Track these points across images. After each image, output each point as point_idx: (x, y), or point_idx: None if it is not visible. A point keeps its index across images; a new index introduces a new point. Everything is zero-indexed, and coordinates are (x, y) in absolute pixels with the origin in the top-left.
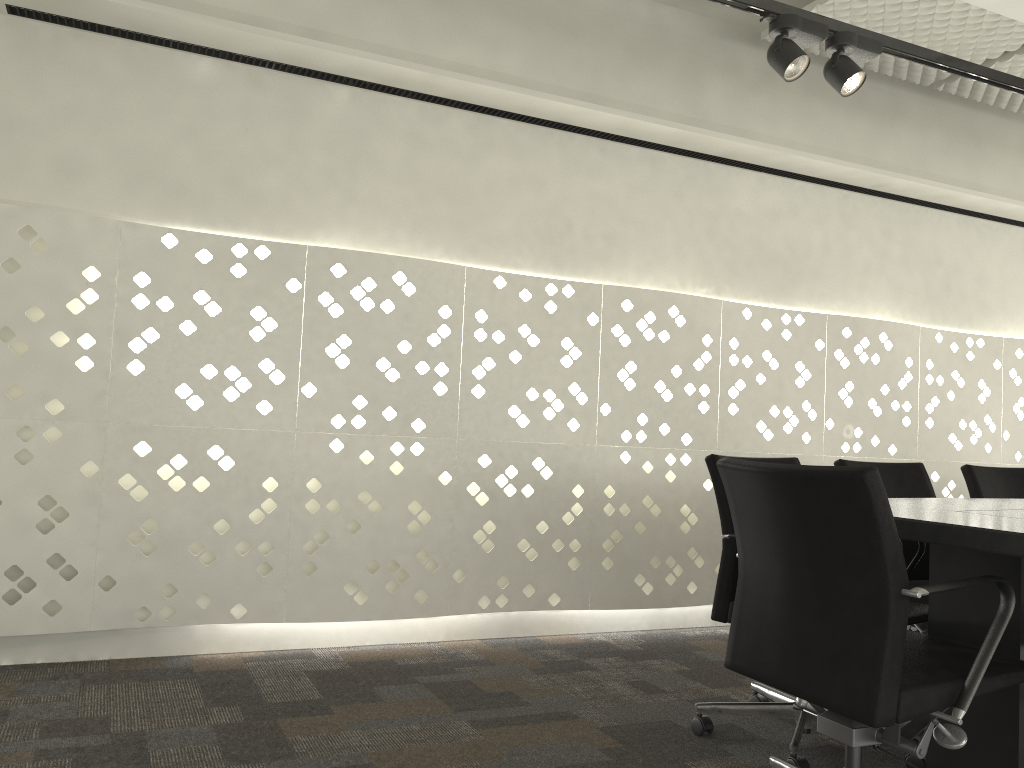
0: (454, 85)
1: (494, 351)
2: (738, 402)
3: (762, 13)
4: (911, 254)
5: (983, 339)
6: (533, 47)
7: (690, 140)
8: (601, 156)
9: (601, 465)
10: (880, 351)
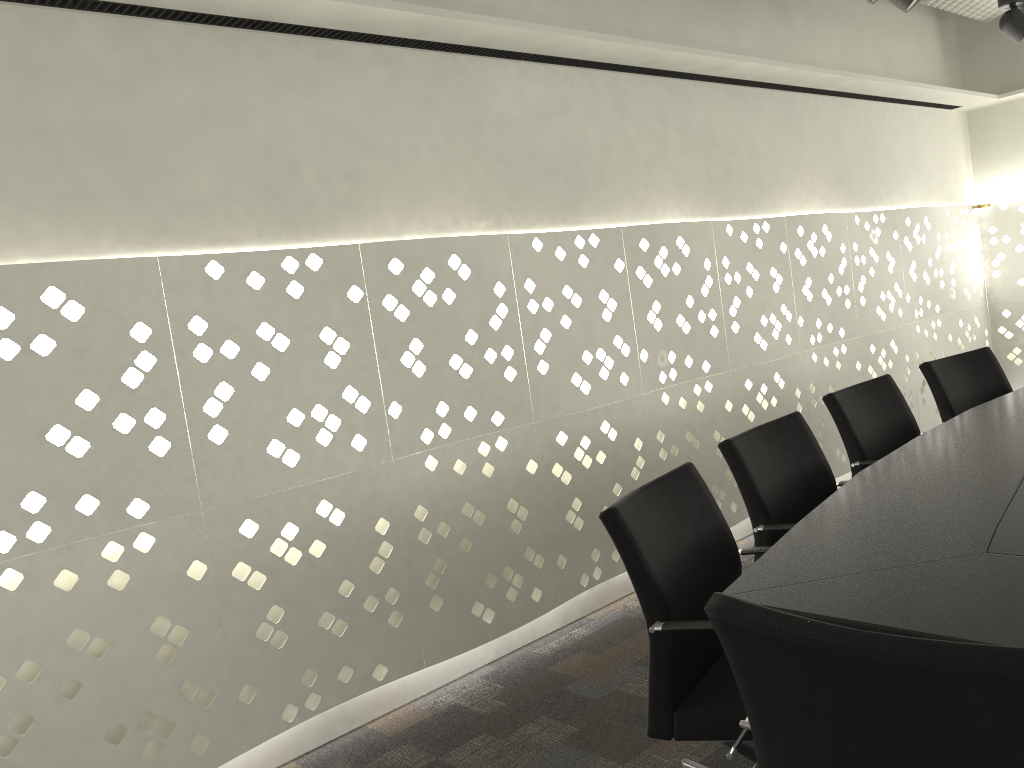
0: None
1: (229, 371)
2: (547, 357)
3: None
4: (689, 138)
5: (768, 222)
6: None
7: (436, 28)
8: (319, 62)
9: (404, 483)
10: (680, 259)
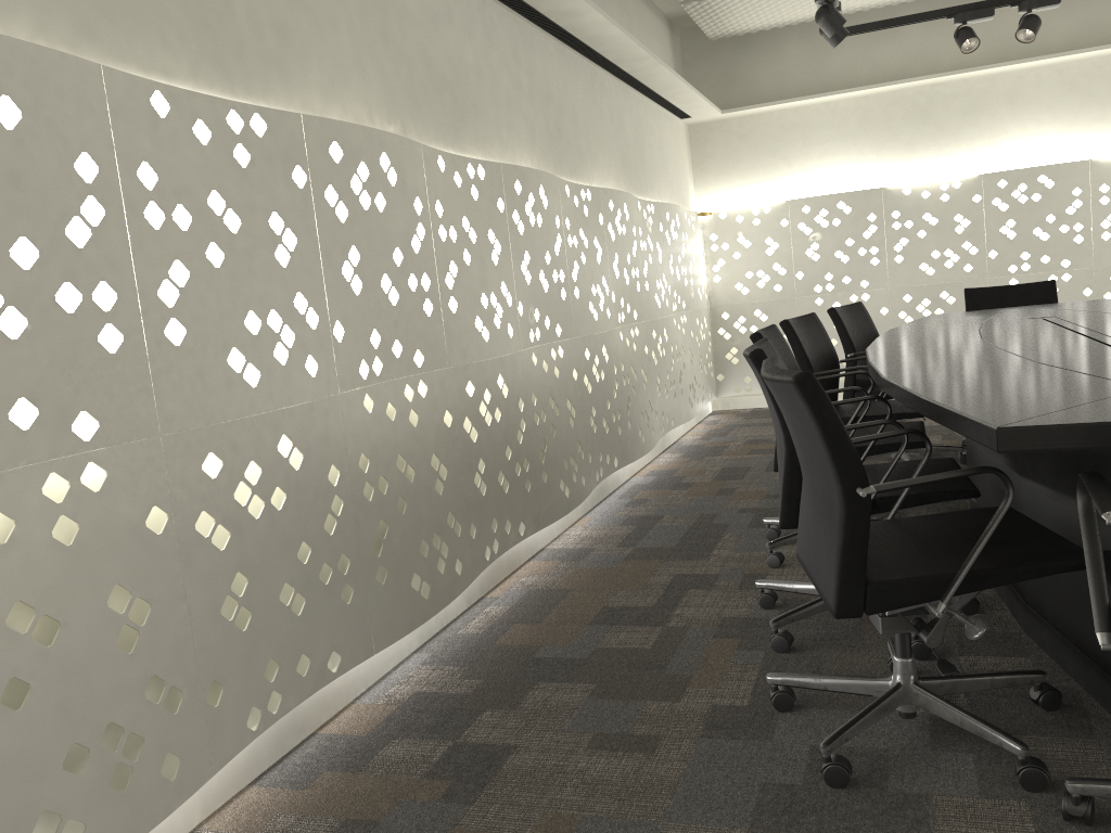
0: None
1: (183, 247)
2: (456, 294)
3: None
4: (534, 86)
5: (590, 191)
6: None
7: None
8: None
9: (350, 424)
10: (542, 210)
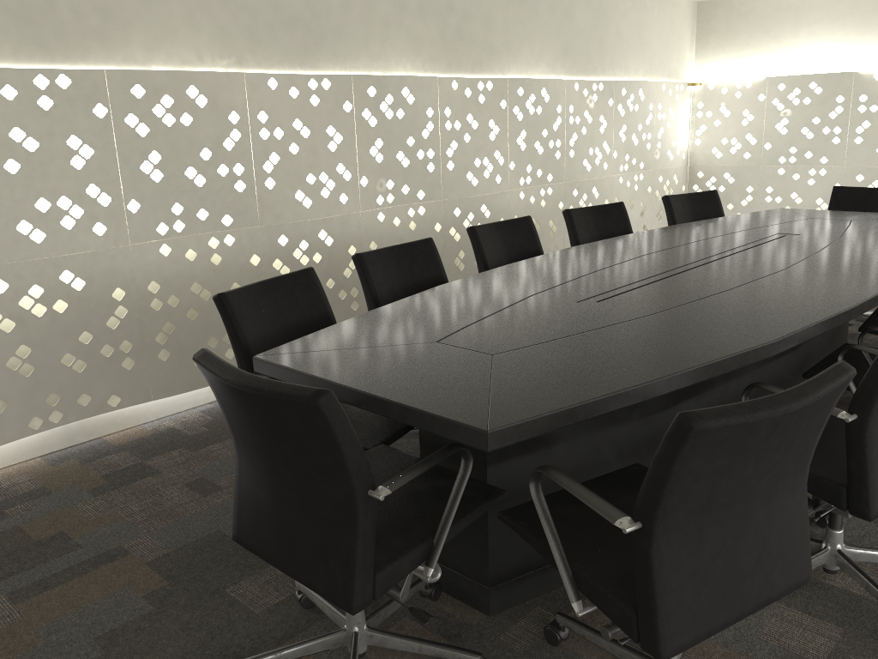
0: None
1: None
2: (275, 176)
3: None
4: (427, 4)
5: (492, 82)
6: None
7: None
8: None
9: (140, 263)
10: (404, 106)
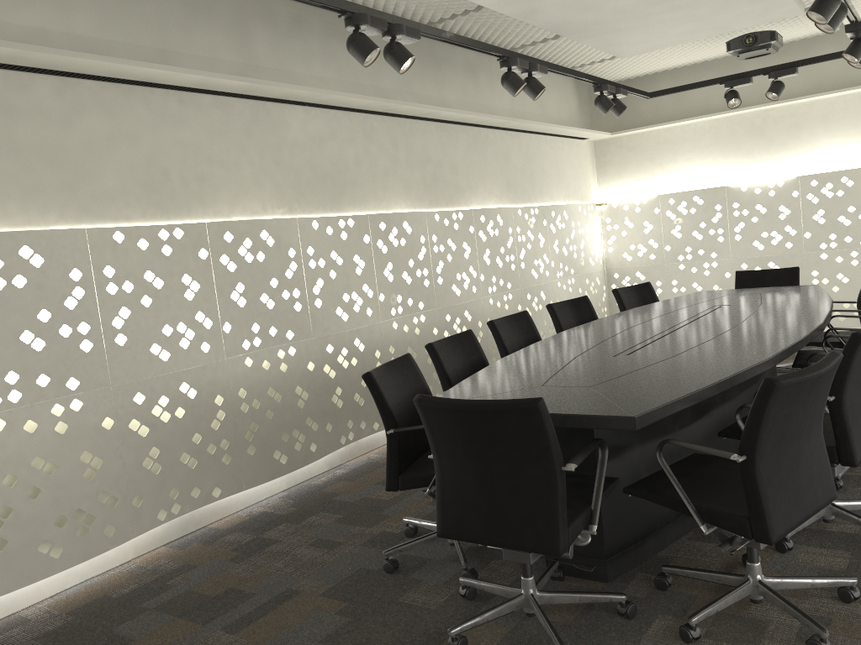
0: (46, 58)
1: (127, 300)
2: (321, 296)
3: (340, 11)
4: (411, 157)
5: (462, 212)
6: (101, 7)
7: (257, 89)
8: (181, 106)
9: (232, 374)
10: (405, 235)
